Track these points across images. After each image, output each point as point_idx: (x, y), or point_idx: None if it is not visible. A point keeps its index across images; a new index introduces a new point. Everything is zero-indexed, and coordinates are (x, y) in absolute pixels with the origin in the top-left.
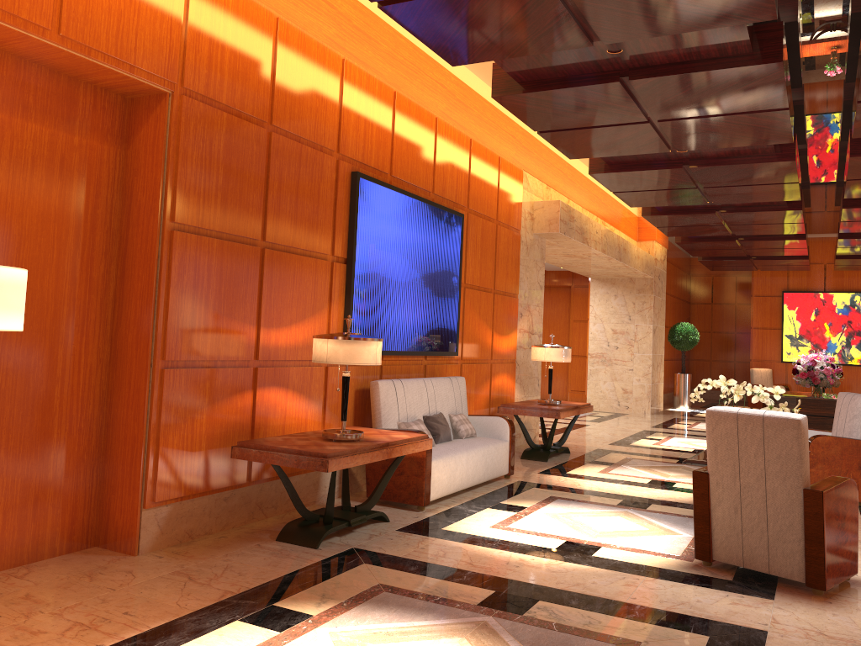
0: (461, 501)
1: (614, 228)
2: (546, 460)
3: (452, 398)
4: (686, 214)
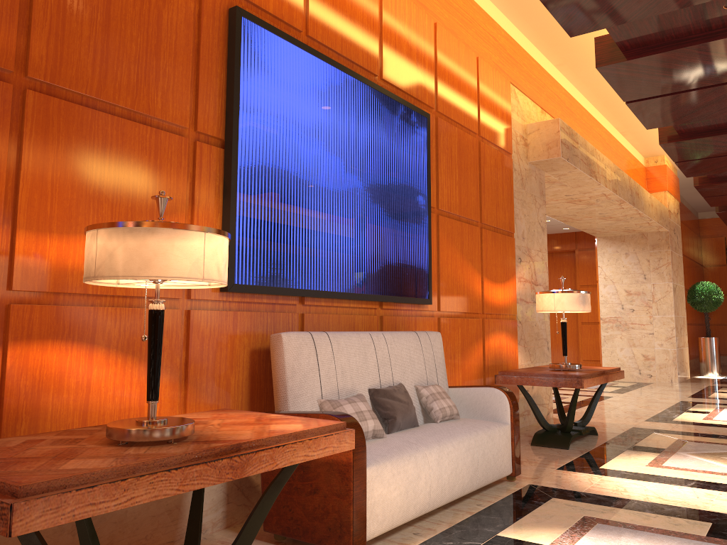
0: (429, 533)
1: None
2: (568, 447)
3: (421, 361)
4: (717, 135)
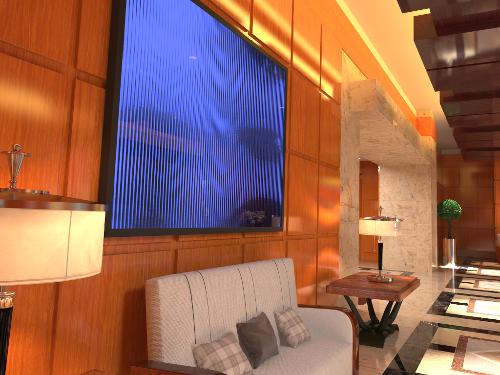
0: None
1: None
2: (382, 346)
3: (278, 288)
4: (482, 98)
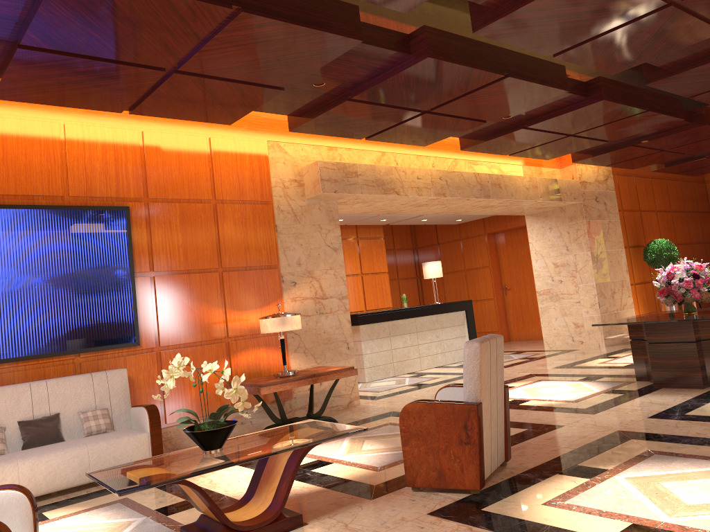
0: None
1: (499, 163)
2: None
3: (90, 394)
4: (497, 137)
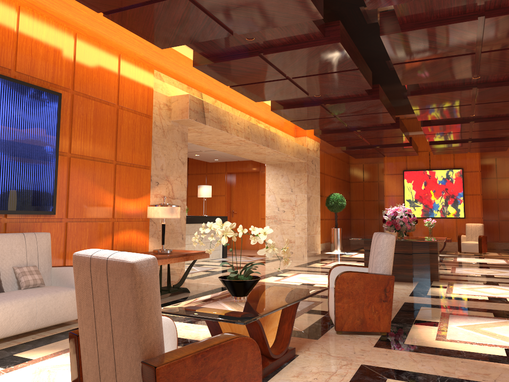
0: None
1: (269, 126)
2: None
3: (22, 252)
4: (301, 107)
